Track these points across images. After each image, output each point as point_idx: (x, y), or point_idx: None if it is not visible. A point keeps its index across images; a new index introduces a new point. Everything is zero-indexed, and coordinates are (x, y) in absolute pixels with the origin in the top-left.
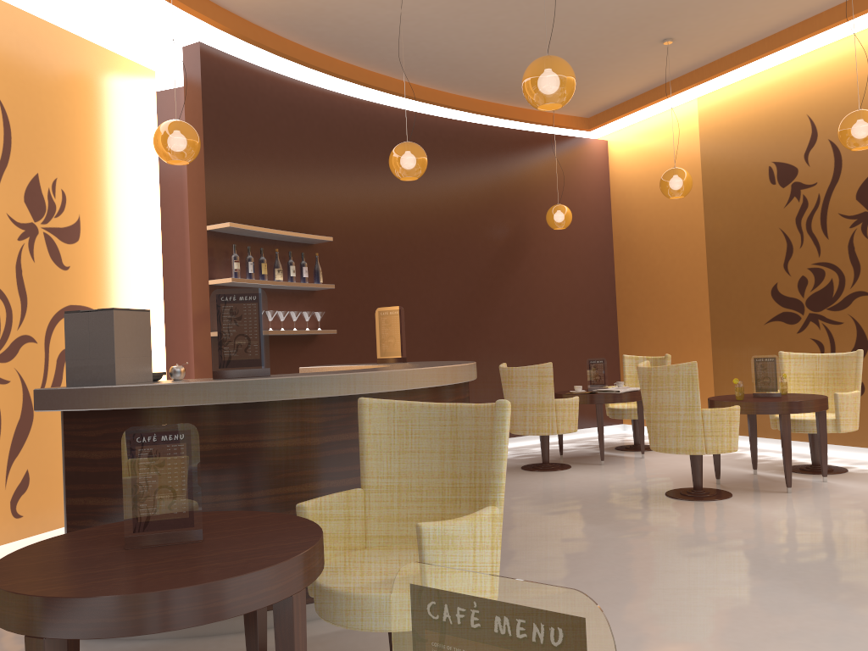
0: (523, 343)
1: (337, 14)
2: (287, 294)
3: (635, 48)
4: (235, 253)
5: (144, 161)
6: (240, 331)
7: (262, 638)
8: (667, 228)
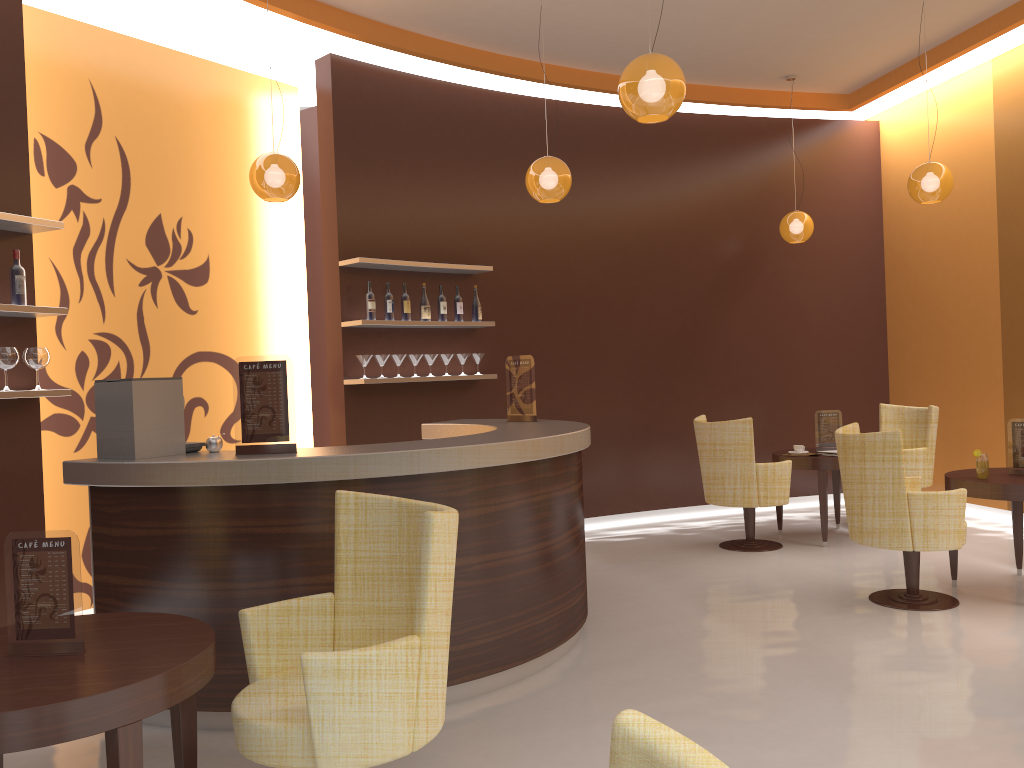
0: (752, 386)
1: (480, 6)
2: (440, 334)
3: (880, 5)
4: (369, 290)
5: None
6: (264, 403)
7: (189, 753)
8: (950, 236)
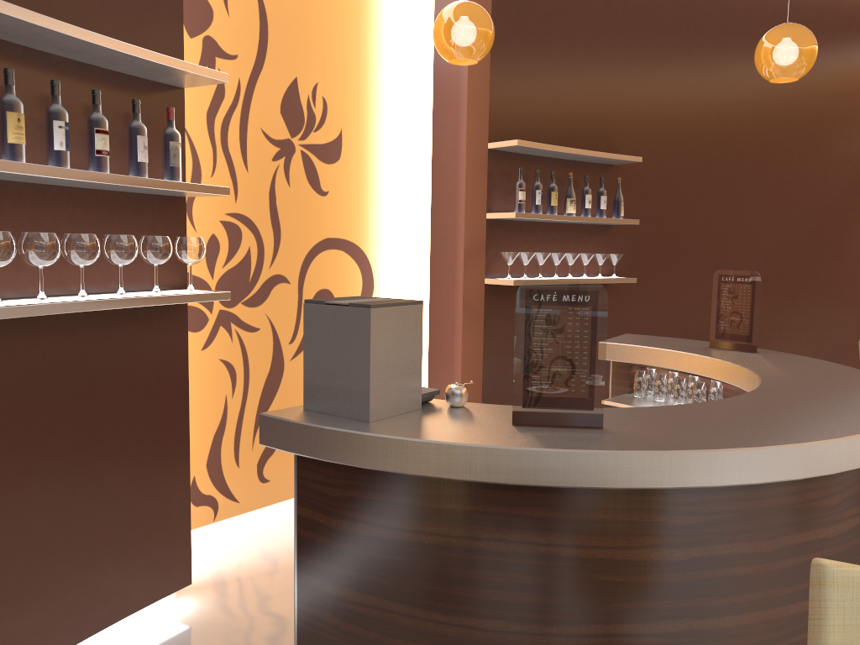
0: None
1: None
2: (578, 230)
3: None
4: (520, 179)
5: (417, 58)
6: (559, 352)
7: None
8: None
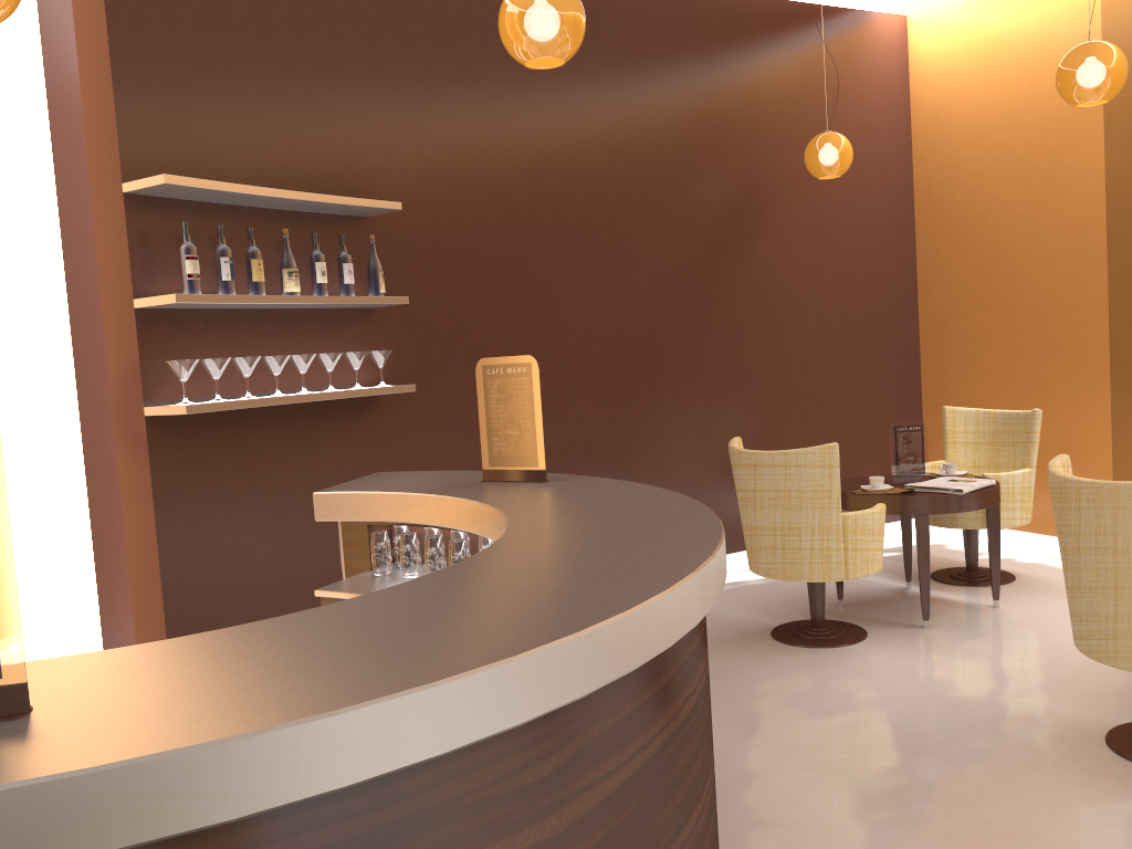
0: (760, 386)
1: None
2: (316, 318)
3: None
4: (187, 239)
5: (6, 53)
6: None
7: None
8: (1024, 172)
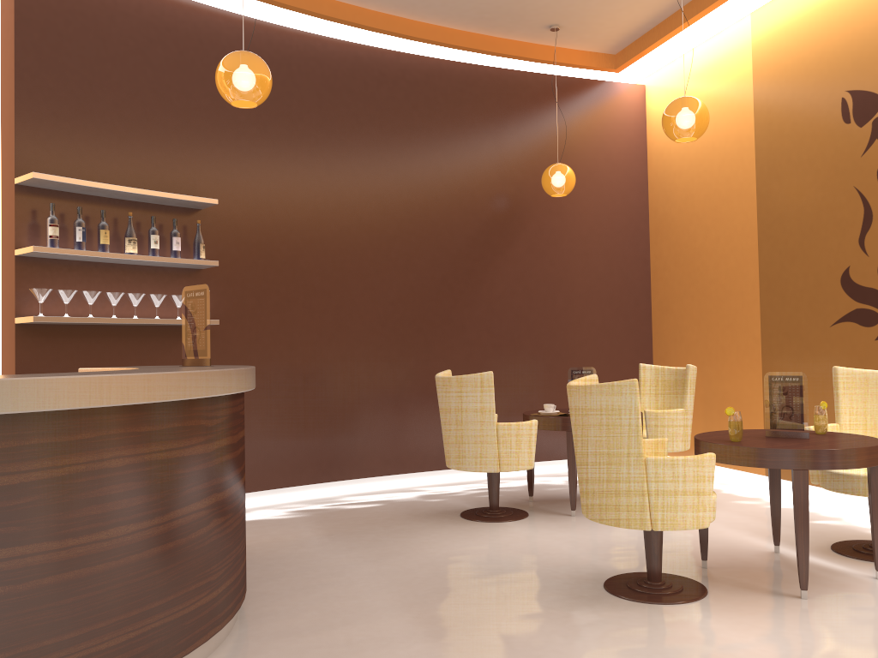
0: (514, 345)
1: None
2: (155, 272)
3: None
4: (52, 214)
5: None
6: None
7: None
8: (711, 195)
